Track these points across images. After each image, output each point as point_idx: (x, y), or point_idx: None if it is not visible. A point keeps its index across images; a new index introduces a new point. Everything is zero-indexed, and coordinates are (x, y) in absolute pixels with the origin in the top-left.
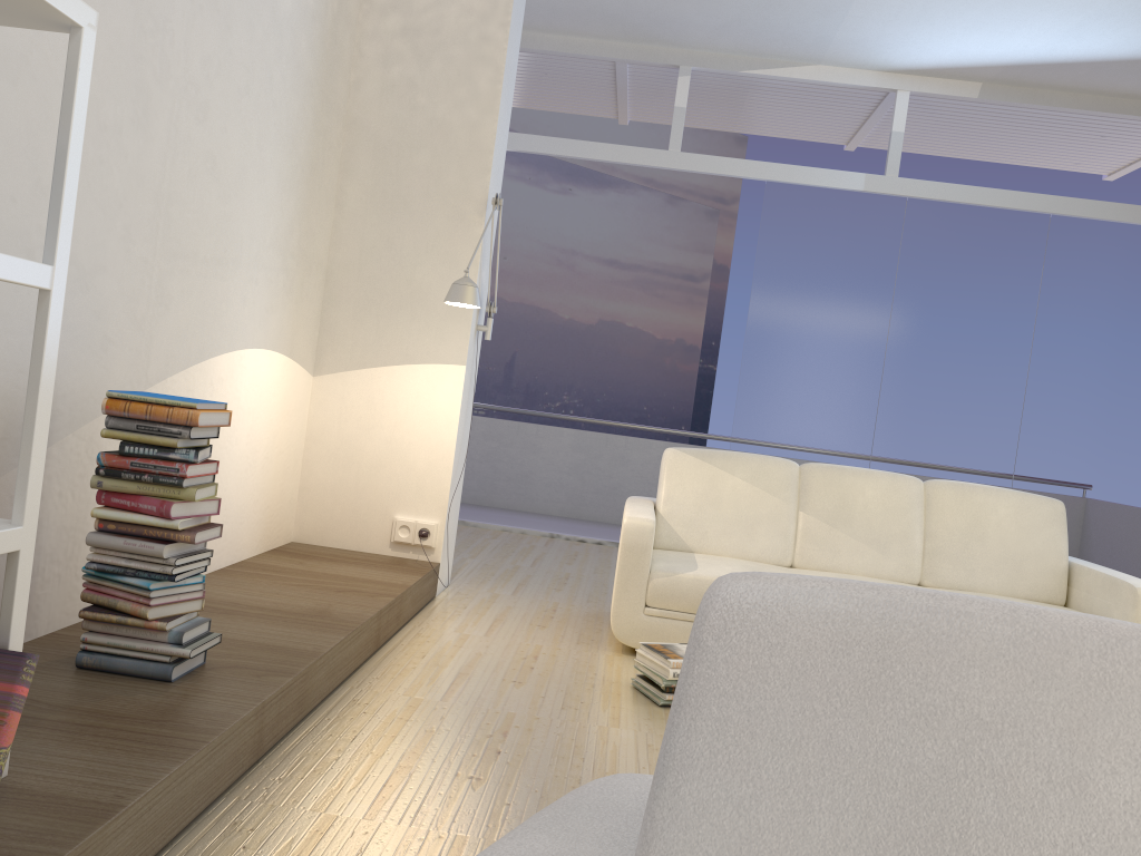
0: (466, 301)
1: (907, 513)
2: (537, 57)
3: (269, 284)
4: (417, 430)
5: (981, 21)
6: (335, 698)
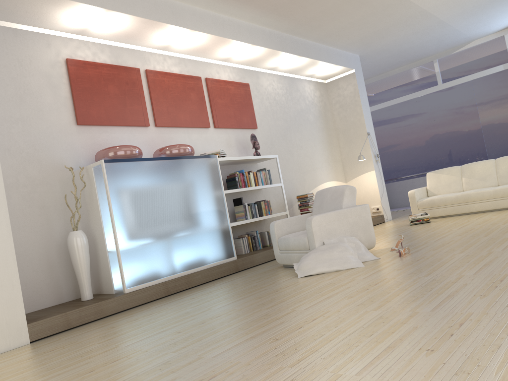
0: (360, 159)
1: (489, 169)
2: (395, 75)
3: (326, 169)
4: (369, 187)
5: (503, 16)
6: None
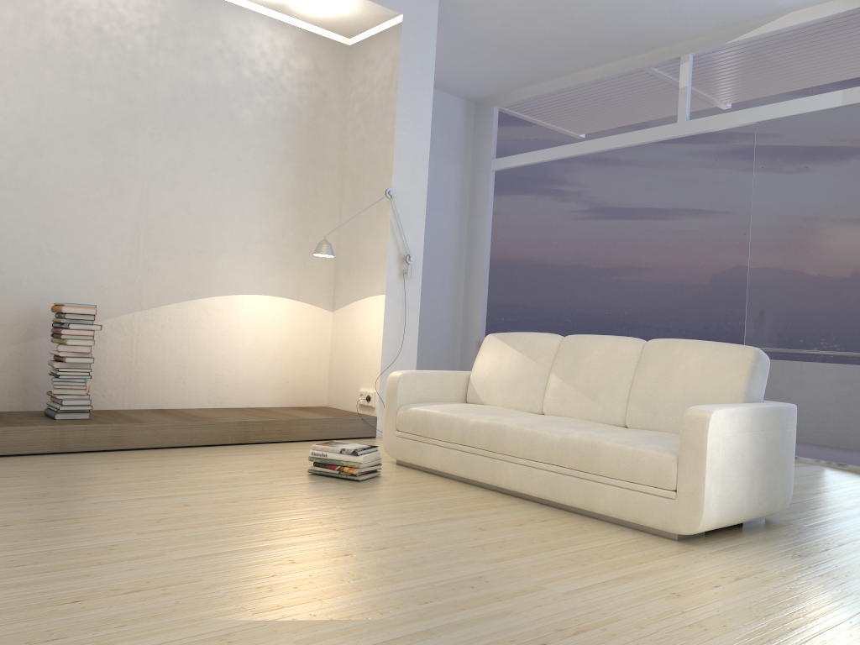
0: (317, 252)
1: (618, 367)
2: (601, 85)
3: (261, 261)
4: (367, 337)
5: None
6: (165, 449)
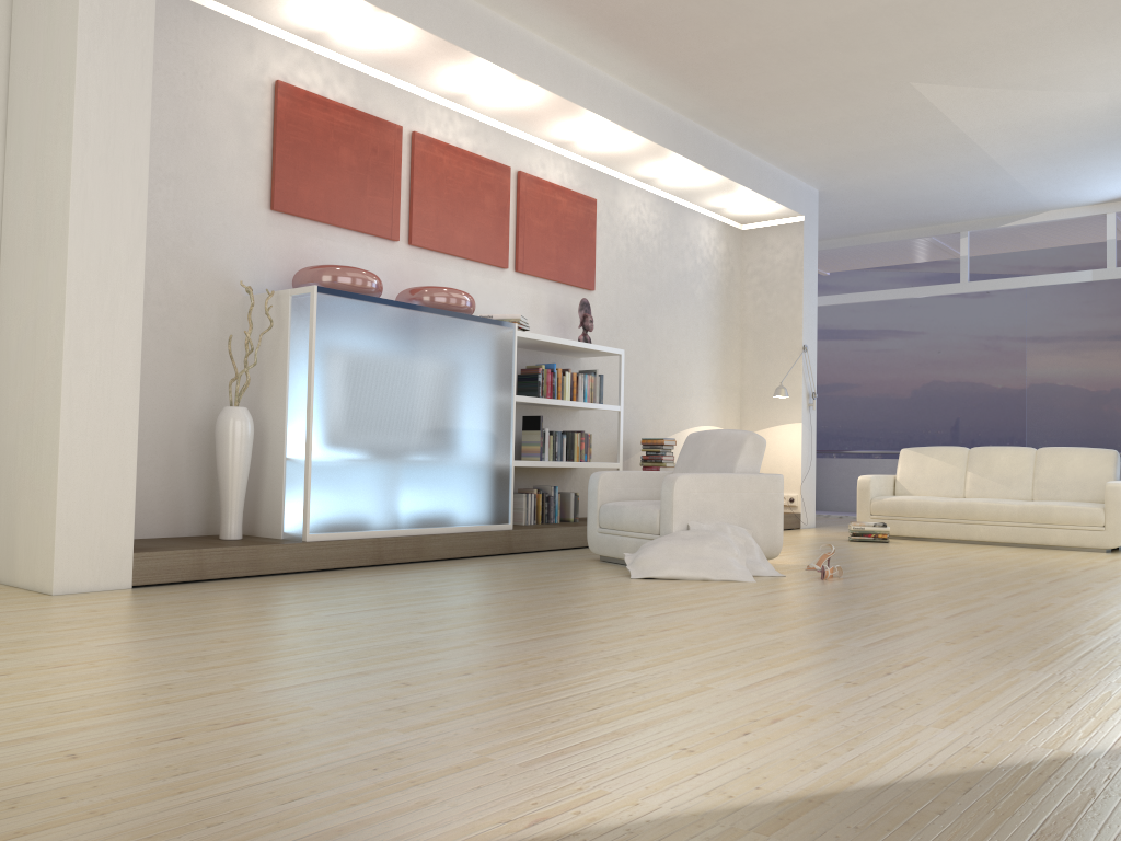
0: (779, 395)
1: (1022, 465)
2: (880, 244)
3: (707, 400)
4: (784, 454)
5: (1111, 178)
6: None
